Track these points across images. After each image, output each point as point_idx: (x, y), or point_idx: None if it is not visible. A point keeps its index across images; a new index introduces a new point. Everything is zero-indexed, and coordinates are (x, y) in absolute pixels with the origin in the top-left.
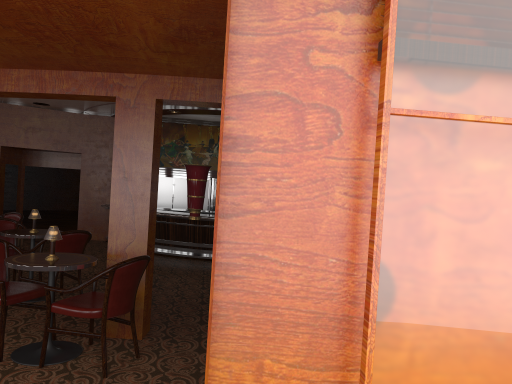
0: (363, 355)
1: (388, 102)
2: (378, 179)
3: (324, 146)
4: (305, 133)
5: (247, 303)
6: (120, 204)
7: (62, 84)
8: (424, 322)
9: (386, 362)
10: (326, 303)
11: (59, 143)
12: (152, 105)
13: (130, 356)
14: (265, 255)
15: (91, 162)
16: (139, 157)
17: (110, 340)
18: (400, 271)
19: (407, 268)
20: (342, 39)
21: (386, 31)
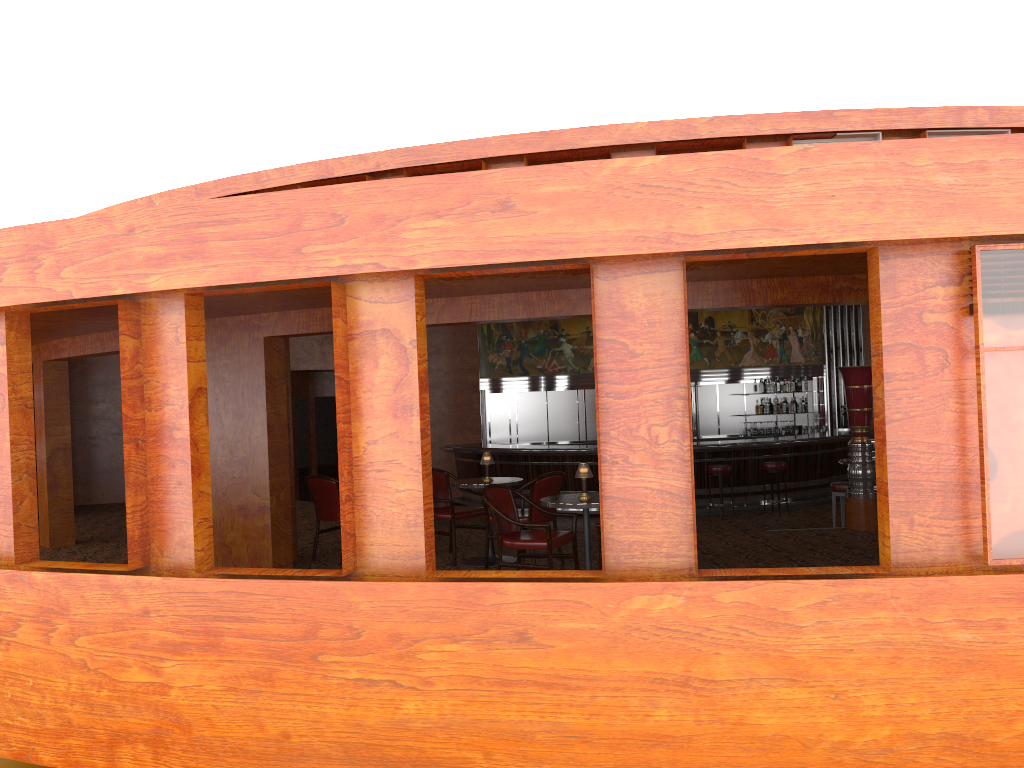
0: (983, 502)
1: (982, 344)
2: (980, 392)
3: (939, 373)
4: (925, 366)
5: (898, 479)
6: None
7: (553, 305)
8: (1020, 479)
9: (998, 506)
10: (951, 475)
11: None
12: None
13: None
14: (907, 447)
15: None
16: None
17: None
18: (1001, 447)
19: (1005, 445)
20: (943, 303)
21: (975, 301)
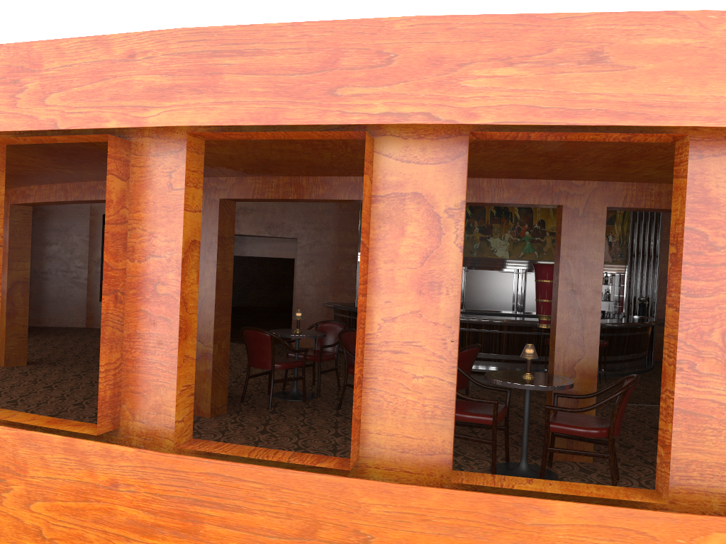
0: None
1: None
2: None
3: None
4: None
5: None
6: (567, 318)
7: (502, 193)
8: None
9: None
10: None
11: (273, 226)
12: (602, 213)
13: (607, 478)
14: None
15: (309, 249)
16: (588, 269)
17: (562, 463)
18: None
19: None
20: None
21: None
